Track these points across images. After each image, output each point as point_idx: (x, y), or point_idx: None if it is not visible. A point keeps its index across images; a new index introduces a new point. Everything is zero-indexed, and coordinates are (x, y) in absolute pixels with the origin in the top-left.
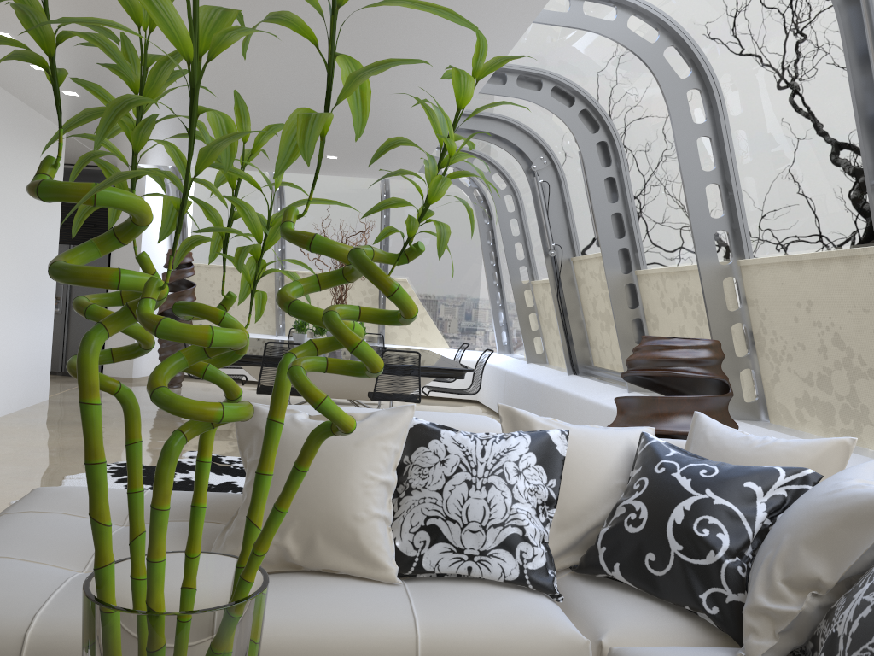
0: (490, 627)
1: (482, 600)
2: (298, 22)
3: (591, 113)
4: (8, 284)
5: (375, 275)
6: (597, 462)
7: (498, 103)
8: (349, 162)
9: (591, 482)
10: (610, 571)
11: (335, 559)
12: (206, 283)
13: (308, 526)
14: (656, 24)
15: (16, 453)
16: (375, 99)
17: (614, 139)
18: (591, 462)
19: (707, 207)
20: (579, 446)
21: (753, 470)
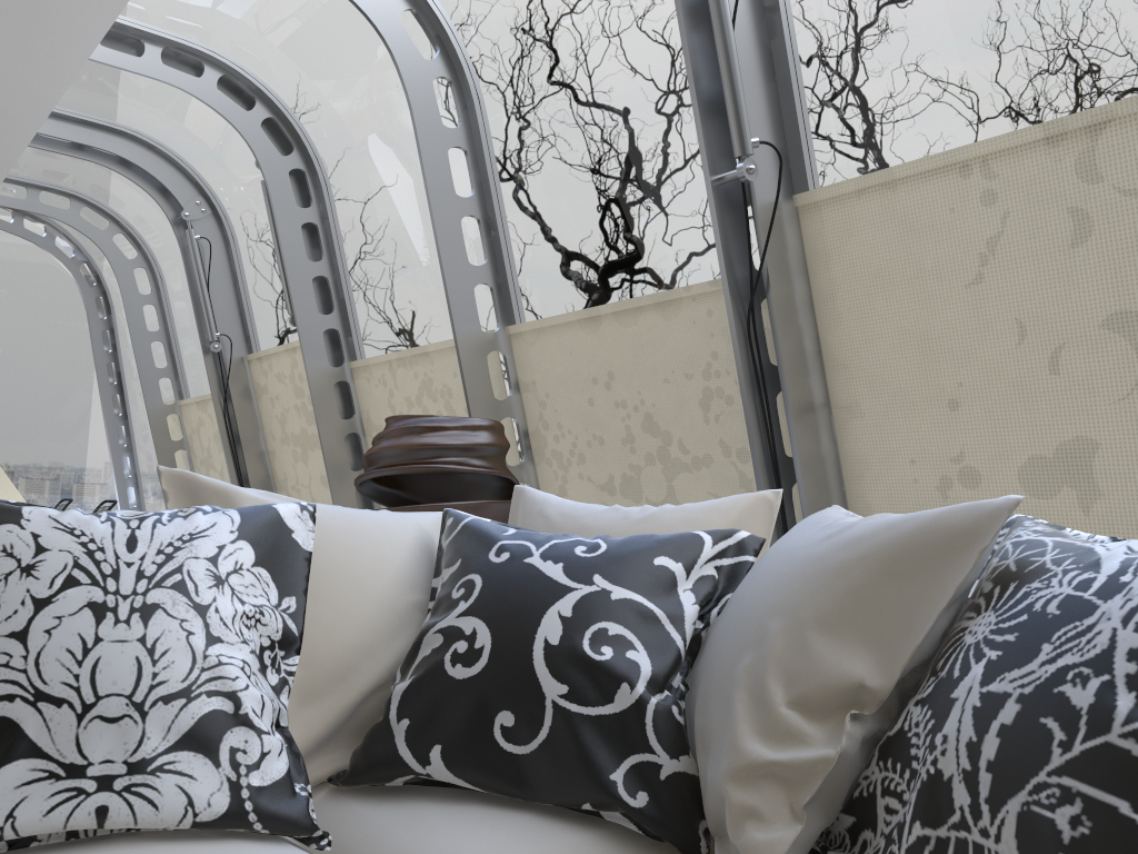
0: None
1: None
2: None
3: (280, 125)
4: None
5: None
6: (371, 564)
7: None
8: None
9: (363, 601)
10: (423, 765)
11: None
12: None
13: None
14: None
15: None
16: None
17: (316, 168)
18: (360, 564)
19: (464, 249)
20: (336, 536)
21: (662, 538)
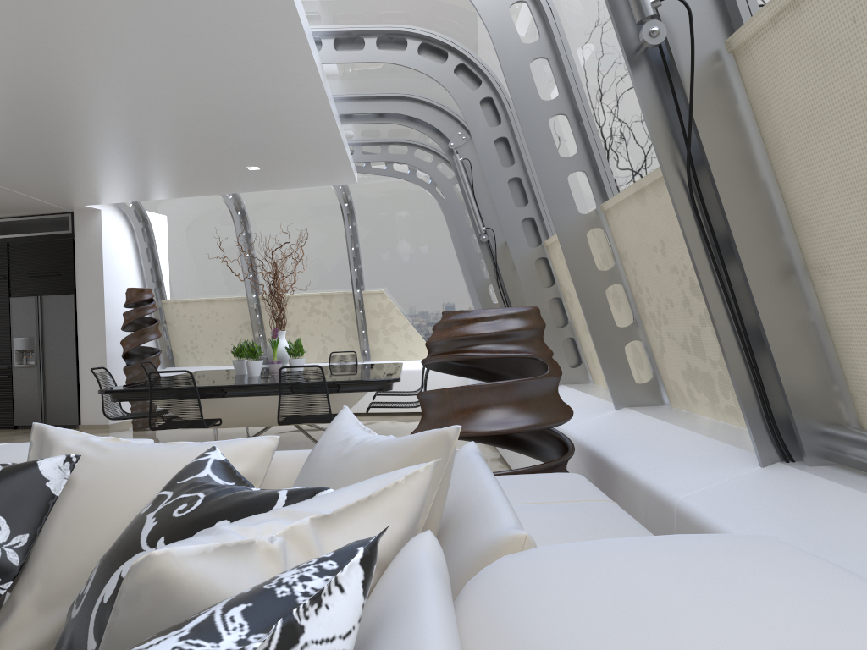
0: None
1: None
2: None
3: (468, 67)
4: None
5: None
6: (122, 500)
7: None
8: (276, 171)
9: (101, 532)
10: None
11: None
12: (185, 319)
13: None
14: None
15: None
16: (220, 88)
17: (498, 93)
18: (111, 500)
19: (554, 145)
20: (105, 477)
21: (245, 498)
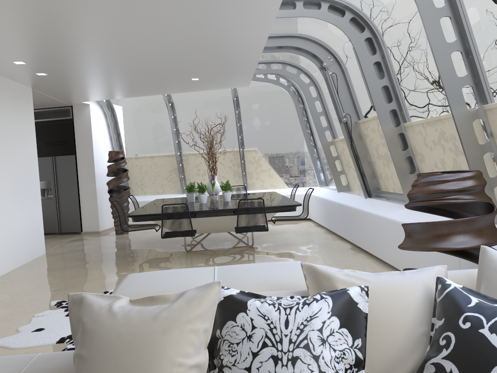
0: None
1: None
2: None
3: (357, 19)
4: (4, 188)
5: None
6: (398, 313)
7: None
8: (207, 81)
9: (395, 334)
10: None
11: None
12: (136, 167)
13: None
14: None
15: (10, 299)
16: (208, 33)
17: (376, 35)
18: (393, 314)
19: (453, 70)
20: (380, 298)
21: None
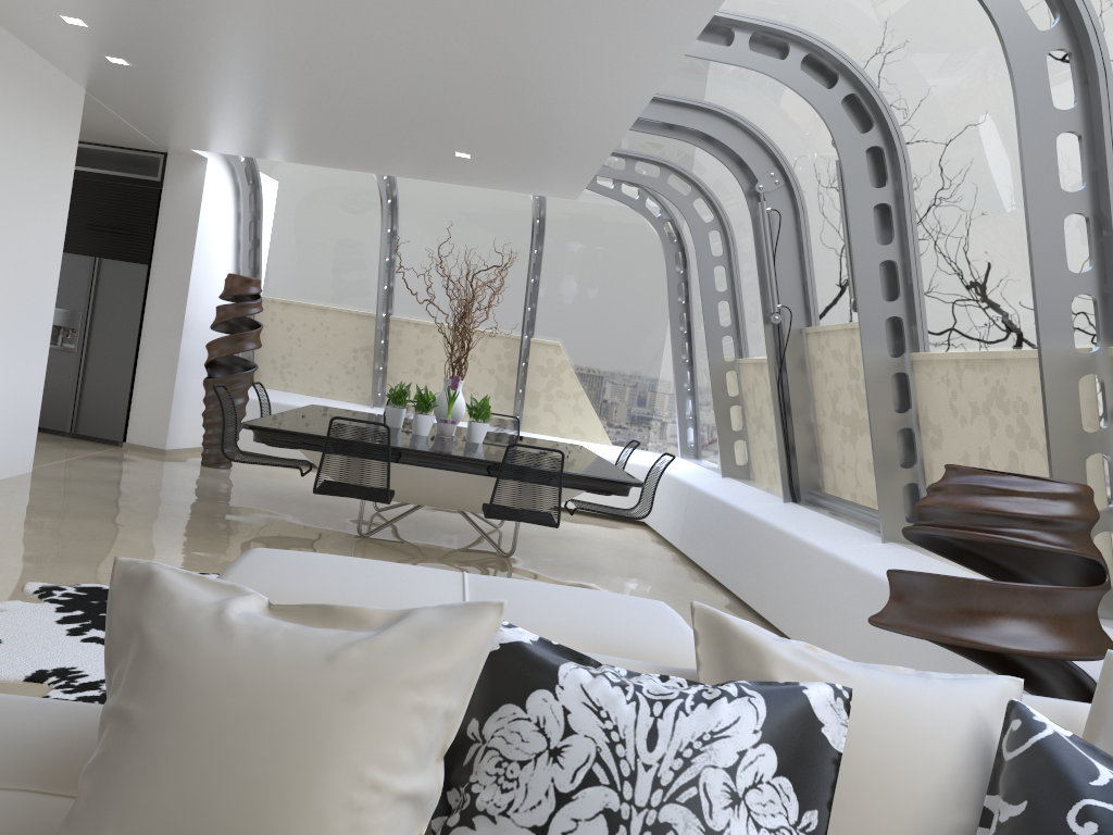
0: None
1: None
2: None
3: (861, 100)
4: None
5: None
6: (910, 768)
7: None
8: (488, 165)
9: (896, 817)
10: None
11: None
12: (281, 325)
13: None
14: None
15: None
16: (526, 54)
17: (895, 144)
18: (897, 767)
19: (1063, 254)
20: (872, 724)
21: None
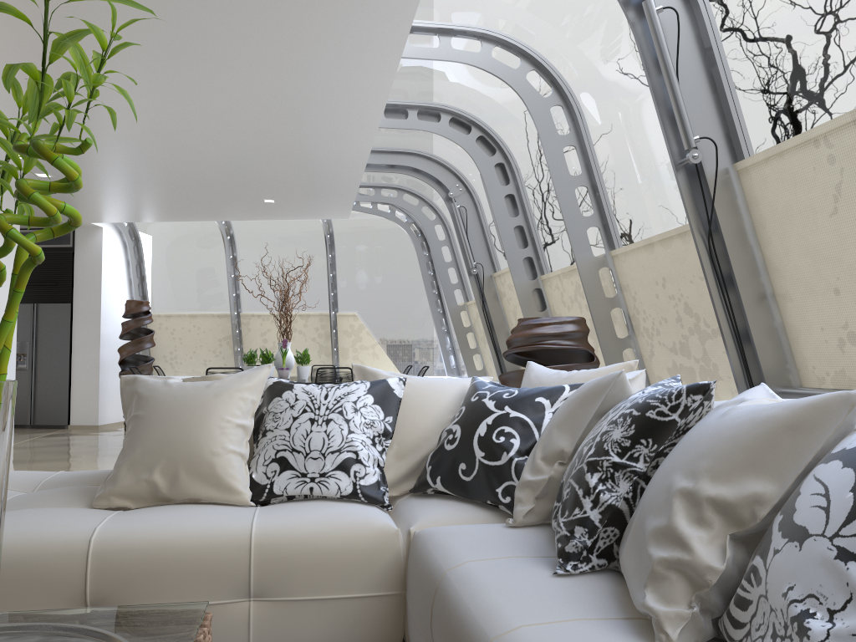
0: (316, 524)
1: (317, 509)
2: (14, 10)
3: (487, 138)
4: None
5: (41, 151)
6: (431, 402)
7: (126, 44)
8: (286, 205)
9: (425, 418)
10: (434, 484)
11: (196, 489)
12: (167, 331)
13: (173, 463)
14: (517, 52)
15: None
16: (291, 140)
17: (509, 160)
18: (426, 403)
19: (578, 207)
20: (417, 391)
21: (545, 388)
